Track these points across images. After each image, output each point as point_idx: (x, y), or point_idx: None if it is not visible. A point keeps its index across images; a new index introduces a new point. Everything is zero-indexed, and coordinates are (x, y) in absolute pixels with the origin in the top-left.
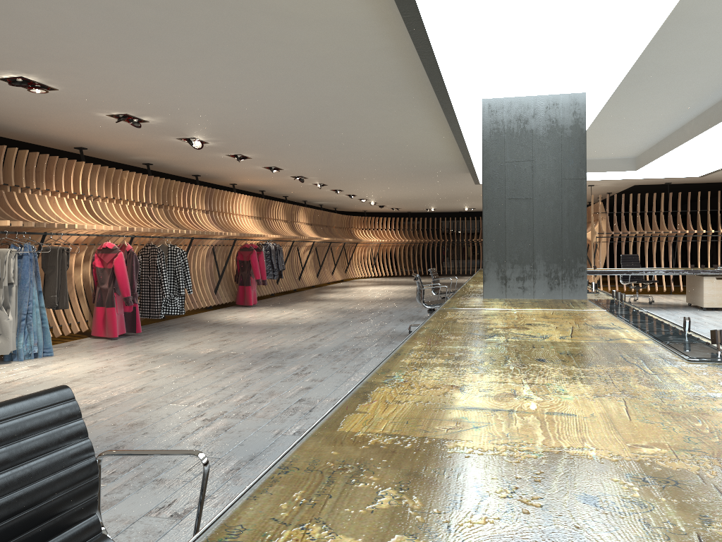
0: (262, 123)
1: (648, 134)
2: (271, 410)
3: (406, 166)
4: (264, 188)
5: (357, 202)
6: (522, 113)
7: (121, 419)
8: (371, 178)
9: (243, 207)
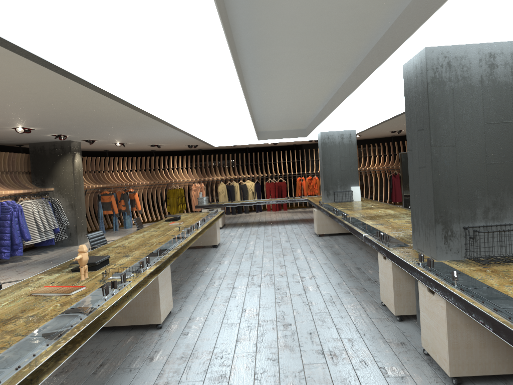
0: None
1: None
2: None
3: None
4: None
5: None
6: None
7: None
8: None
9: None
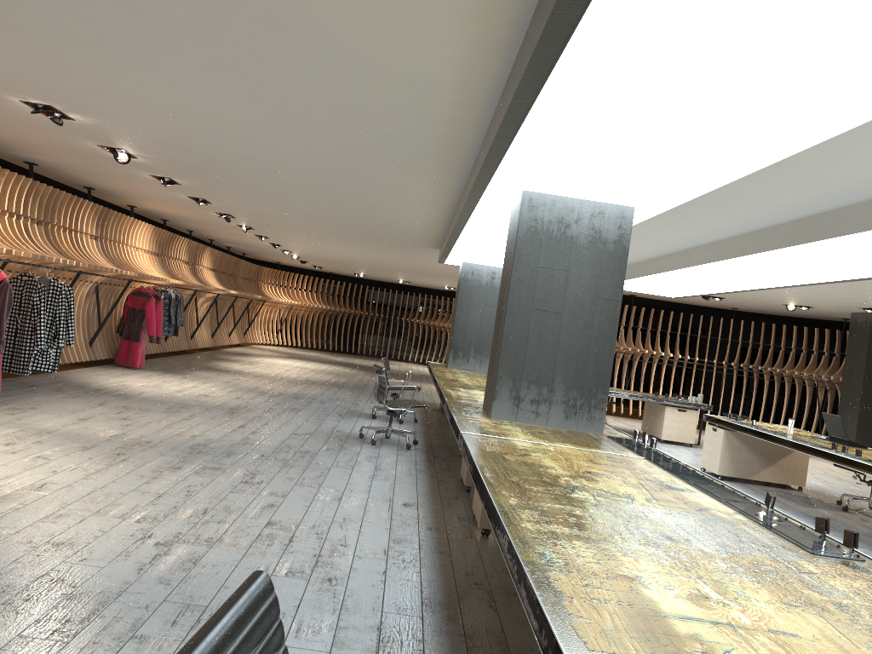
0: (228, 152)
1: (649, 249)
2: (239, 535)
3: (367, 228)
4: (169, 217)
5: (276, 252)
6: (565, 216)
7: (37, 534)
8: (315, 232)
9: (141, 238)
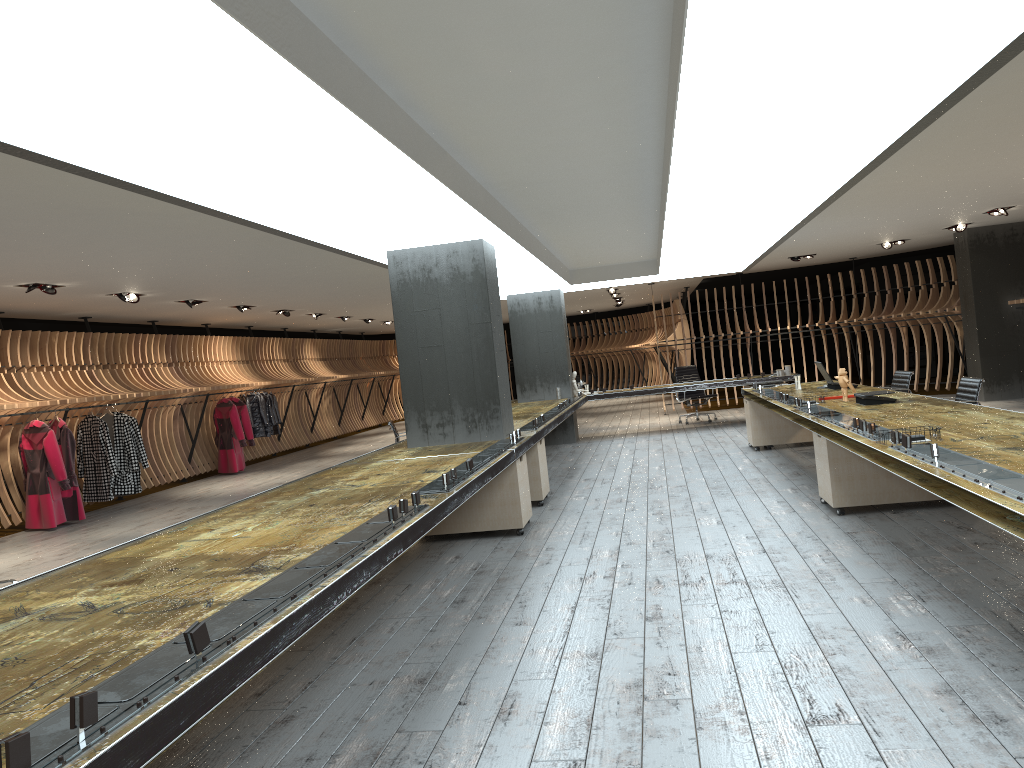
0: (194, 275)
1: (634, 243)
2: None
3: None
4: (248, 323)
5: (383, 324)
6: (426, 263)
7: None
8: (373, 303)
9: (221, 352)
